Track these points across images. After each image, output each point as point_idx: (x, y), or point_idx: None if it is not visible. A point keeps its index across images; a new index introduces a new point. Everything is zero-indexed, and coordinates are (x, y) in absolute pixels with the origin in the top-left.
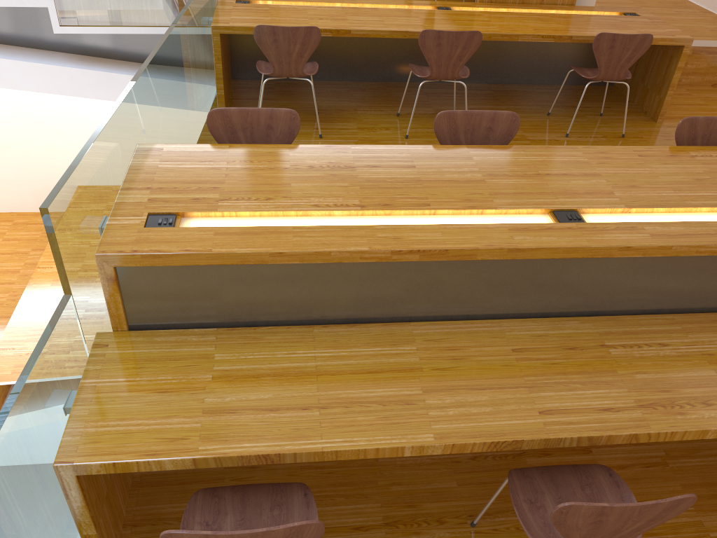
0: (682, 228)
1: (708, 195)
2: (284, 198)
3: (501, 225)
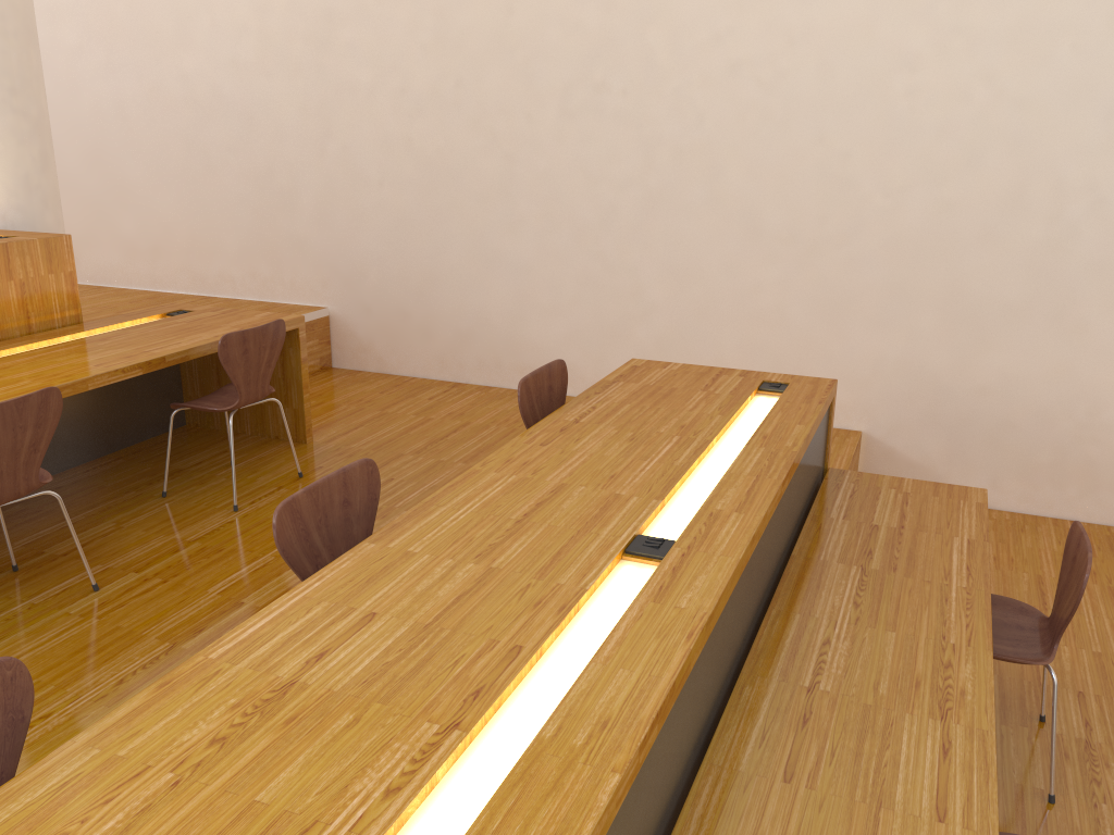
0: (734, 489)
1: (670, 447)
2: (310, 833)
3: (637, 603)
